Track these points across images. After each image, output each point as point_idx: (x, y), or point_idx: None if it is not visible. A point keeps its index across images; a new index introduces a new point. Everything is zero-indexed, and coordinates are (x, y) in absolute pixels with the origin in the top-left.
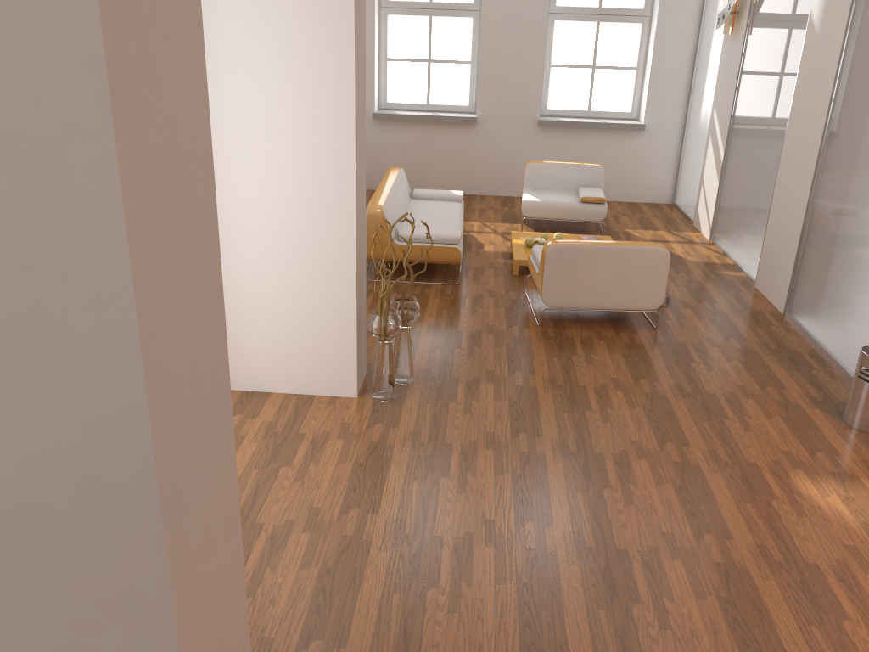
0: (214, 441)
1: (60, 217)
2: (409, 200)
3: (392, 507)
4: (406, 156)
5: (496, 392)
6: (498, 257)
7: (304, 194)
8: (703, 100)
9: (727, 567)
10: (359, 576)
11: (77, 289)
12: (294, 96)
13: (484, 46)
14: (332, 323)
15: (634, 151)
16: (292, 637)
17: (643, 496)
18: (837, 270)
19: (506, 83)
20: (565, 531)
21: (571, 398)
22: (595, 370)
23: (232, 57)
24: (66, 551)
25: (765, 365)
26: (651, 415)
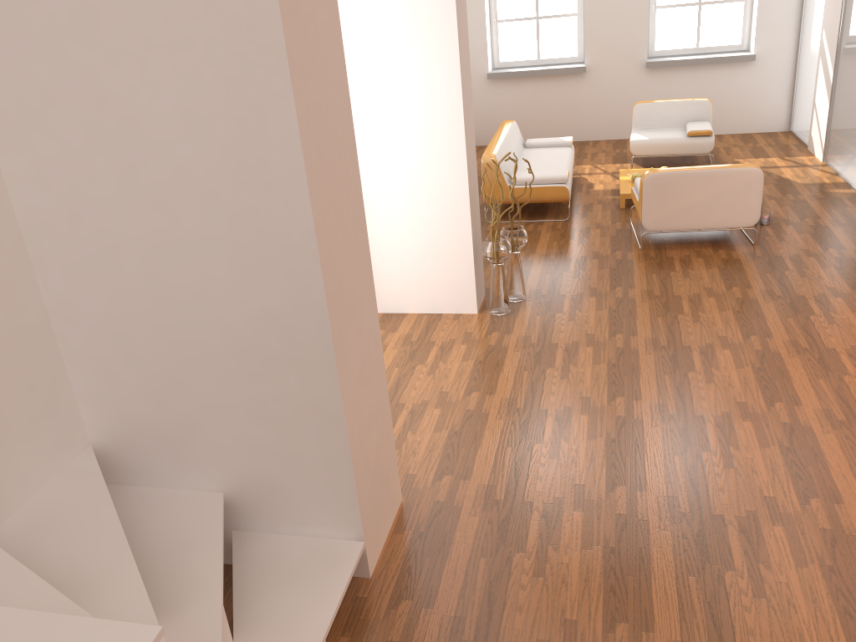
0: (363, 309)
1: (263, 150)
2: (522, 150)
3: (506, 390)
4: (520, 111)
5: (597, 304)
6: (607, 194)
7: (423, 144)
8: (813, 23)
9: (792, 425)
10: (479, 435)
11: (275, 195)
12: (409, 63)
13: None
14: (452, 251)
15: (745, 82)
16: (429, 474)
17: (723, 376)
18: None
19: (612, 30)
20: (651, 402)
21: (666, 305)
22: (690, 282)
23: (358, 36)
24: (275, 375)
25: None
26: (739, 315)
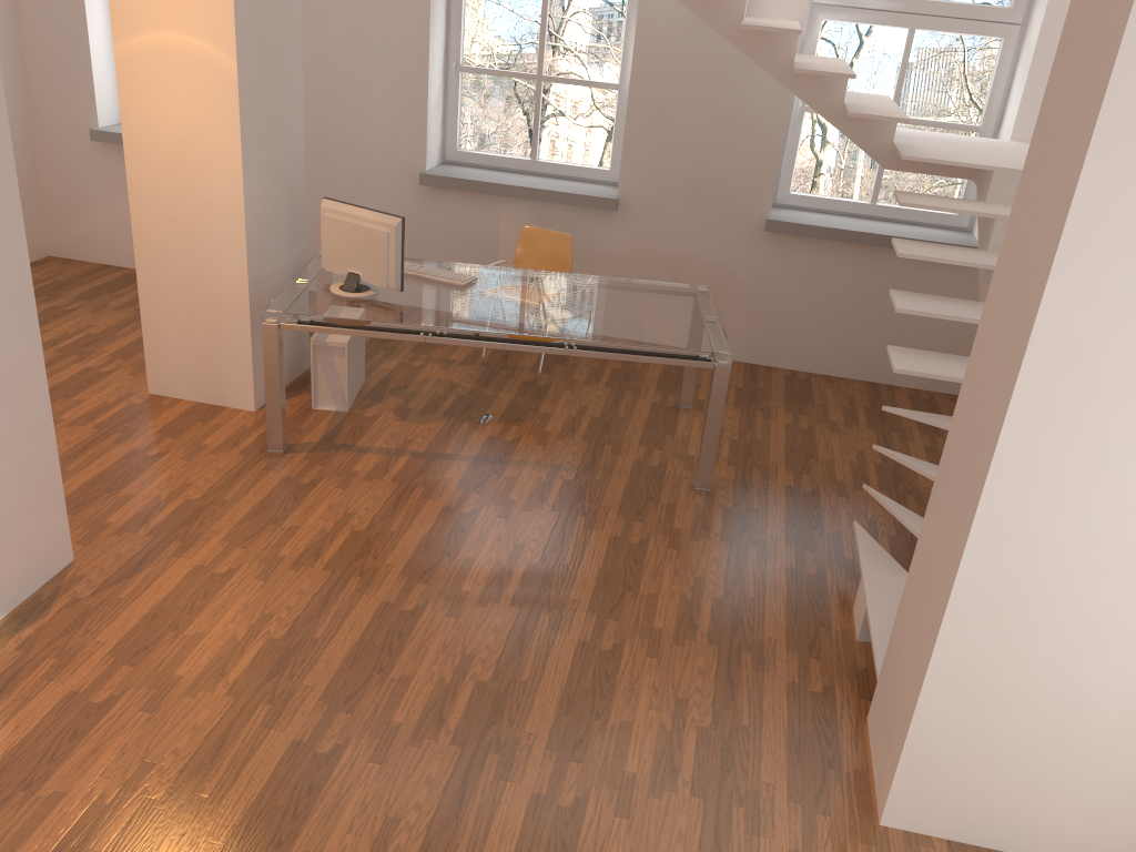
0: (955, 521)
1: None
2: None
3: None
4: None
5: None
6: None
7: None
8: None
9: None
10: None
11: None
12: None
13: None
14: None
15: None
16: None
17: None
18: None
19: None
20: None
21: None
22: None
23: None
24: None
25: None
26: None
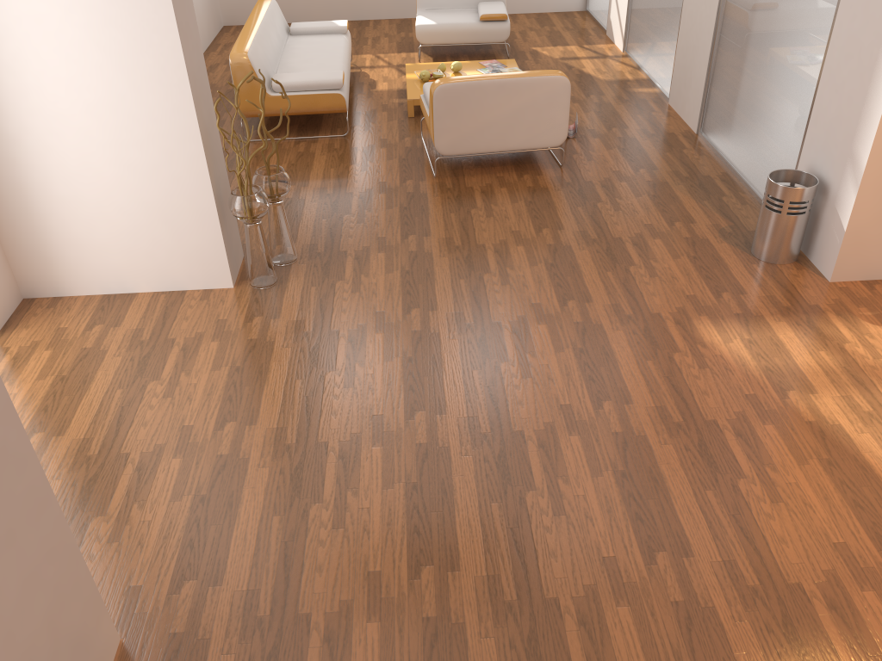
0: None
1: None
2: (286, 38)
3: (272, 414)
4: None
5: (387, 263)
6: (393, 97)
7: (121, 62)
8: None
9: (625, 436)
10: (236, 500)
11: None
12: None
13: None
14: (188, 209)
15: None
16: (163, 582)
17: (542, 366)
18: (748, 83)
19: None
20: (458, 417)
21: (469, 261)
22: (495, 224)
23: None
24: None
25: (675, 197)
26: (553, 271)
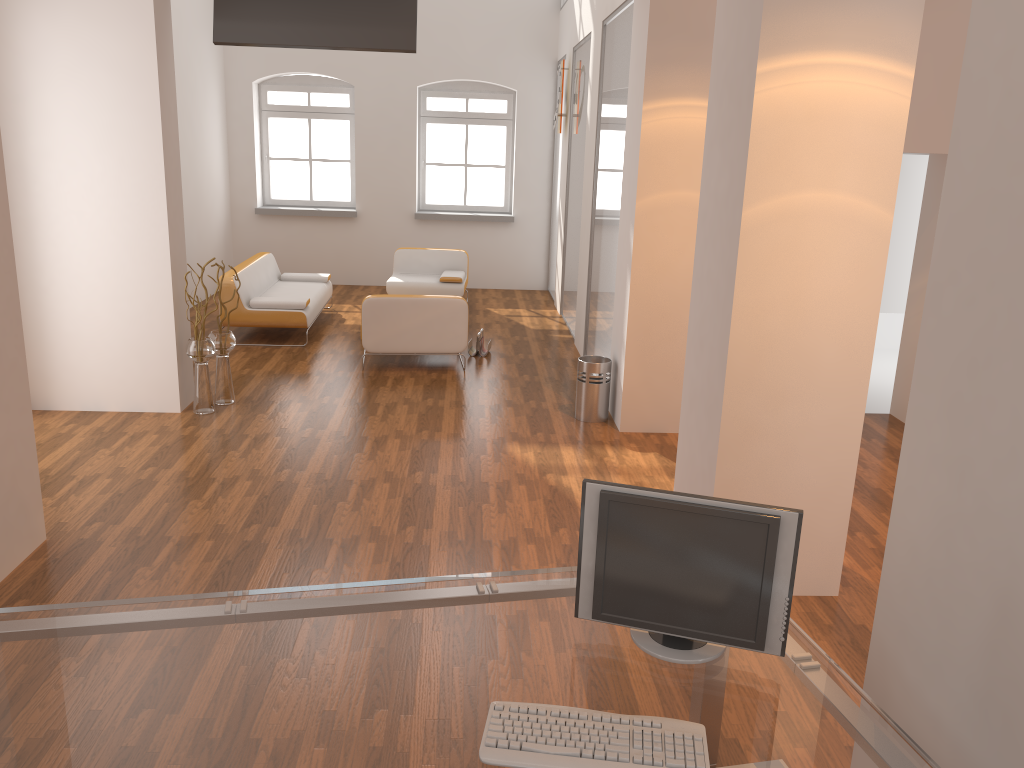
0: (6, 342)
1: None
2: (276, 281)
3: (183, 465)
4: (290, 249)
5: (301, 407)
6: (355, 328)
7: (127, 243)
8: (557, 193)
9: (421, 485)
10: (142, 496)
11: None
12: (116, 166)
13: (360, 145)
14: (156, 348)
15: (507, 241)
16: (81, 522)
17: (385, 456)
18: (598, 312)
19: (382, 180)
20: (312, 472)
21: (363, 409)
22: (394, 394)
23: (65, 136)
24: None
25: (540, 389)
26: (422, 417)
